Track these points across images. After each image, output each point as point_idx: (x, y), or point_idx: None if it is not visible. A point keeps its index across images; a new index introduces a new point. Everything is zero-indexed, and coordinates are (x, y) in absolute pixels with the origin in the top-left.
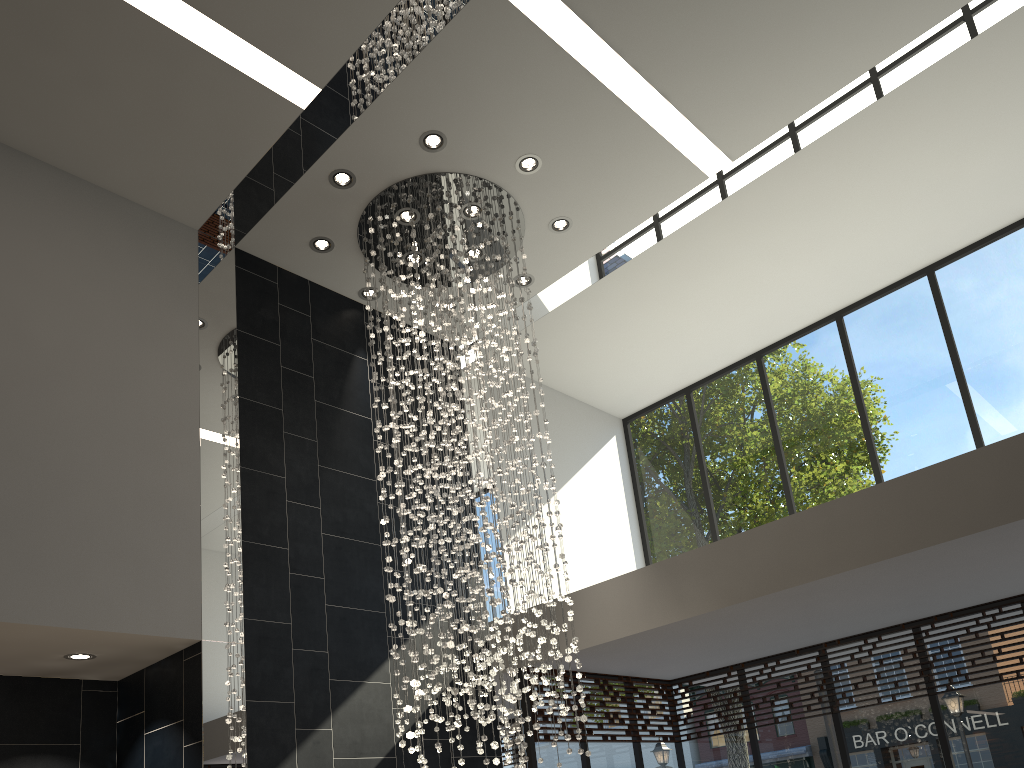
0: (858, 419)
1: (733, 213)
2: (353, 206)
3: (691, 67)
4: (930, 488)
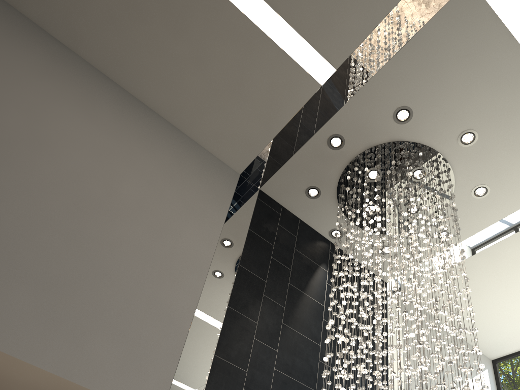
0: None
1: None
2: (338, 164)
3: None
4: None
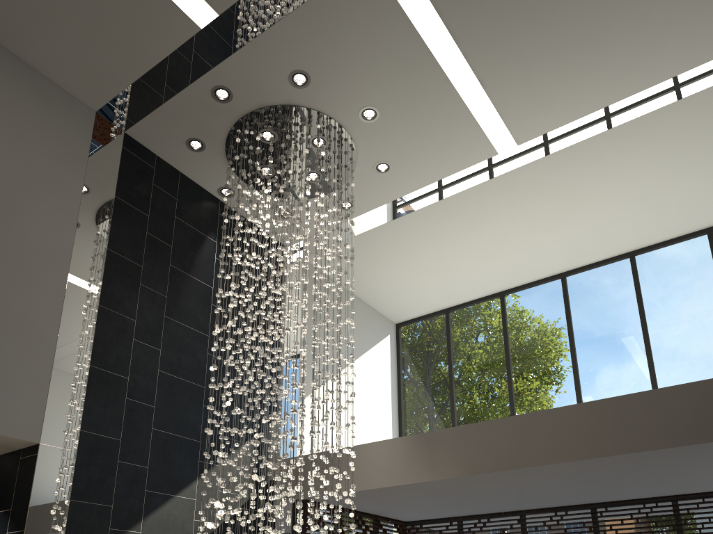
0: (569, 351)
1: (509, 185)
2: (226, 118)
3: (505, 65)
4: (639, 409)
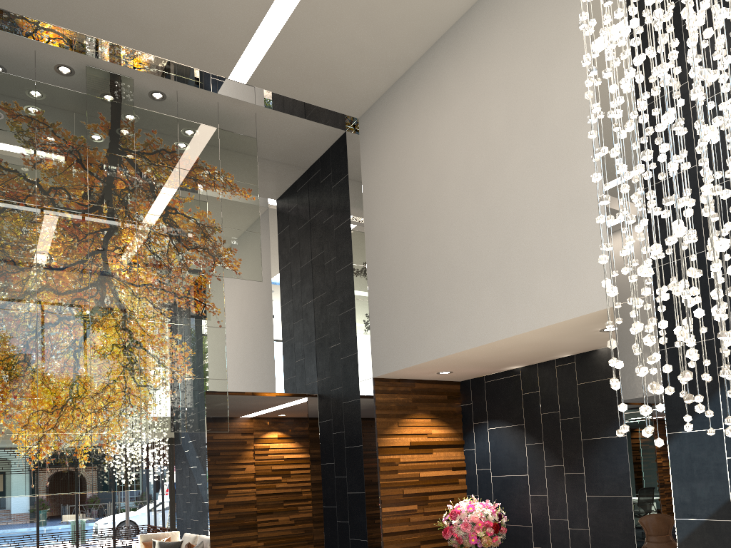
0: None
1: None
2: None
3: None
4: None
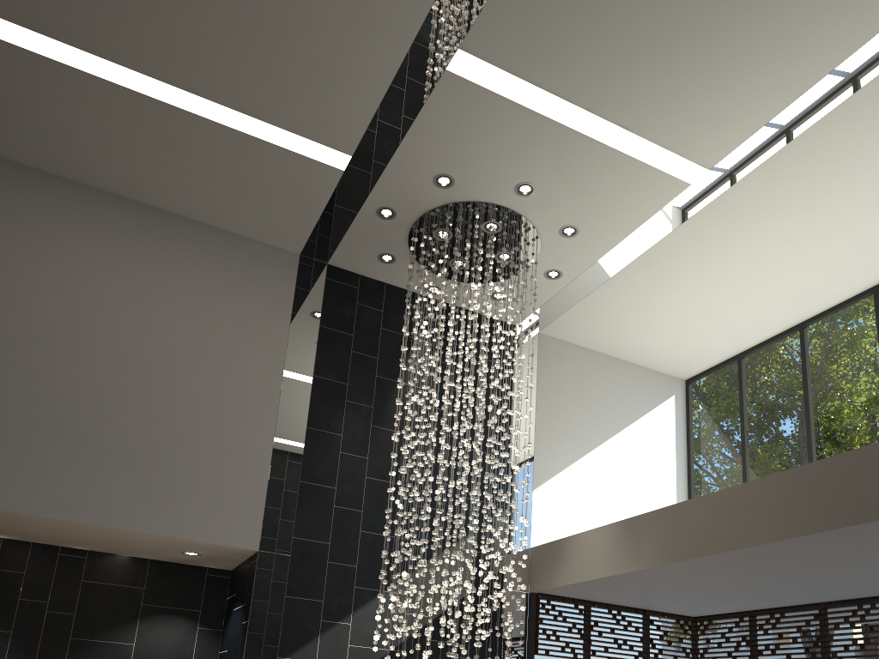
0: None
1: (727, 210)
2: (400, 230)
3: (639, 103)
4: (829, 477)
